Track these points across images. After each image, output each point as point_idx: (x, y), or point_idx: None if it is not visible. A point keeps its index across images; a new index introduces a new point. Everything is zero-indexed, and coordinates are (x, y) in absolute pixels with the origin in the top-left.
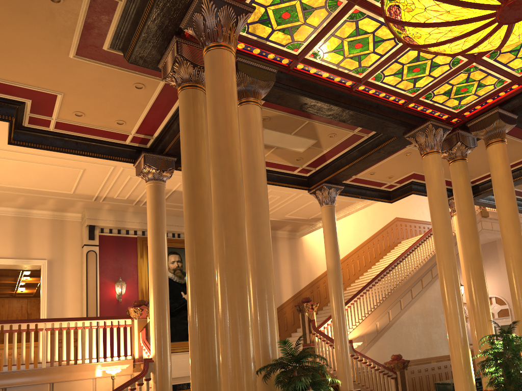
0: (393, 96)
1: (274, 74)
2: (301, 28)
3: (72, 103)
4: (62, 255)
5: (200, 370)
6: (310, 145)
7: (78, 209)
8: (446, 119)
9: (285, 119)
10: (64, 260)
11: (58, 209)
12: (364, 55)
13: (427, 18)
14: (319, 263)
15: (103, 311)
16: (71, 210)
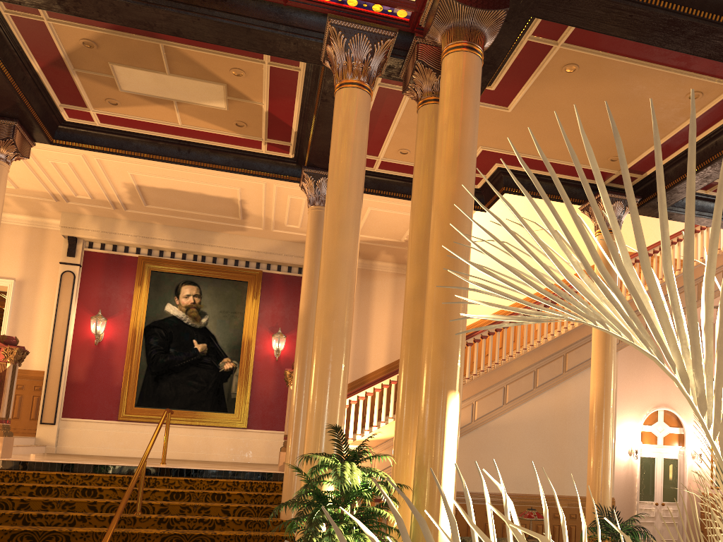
0: None
1: None
2: None
3: None
4: (37, 276)
5: None
6: (224, 94)
7: (57, 214)
8: (409, 19)
9: (122, 43)
10: (39, 283)
11: (34, 213)
12: None
13: None
14: None
15: (76, 354)
16: (50, 215)
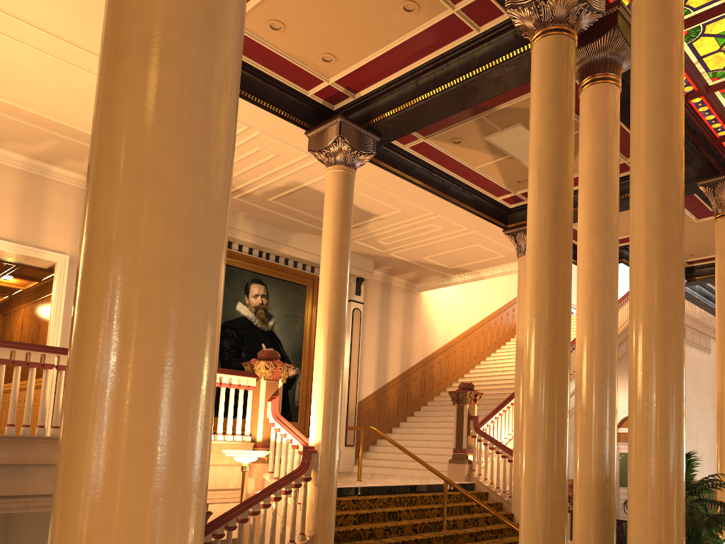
0: (719, 124)
1: None
2: None
3: (281, 4)
4: None
5: (550, 488)
6: None
7: None
8: None
9: None
10: None
11: None
12: None
13: None
14: (437, 334)
15: None
16: None
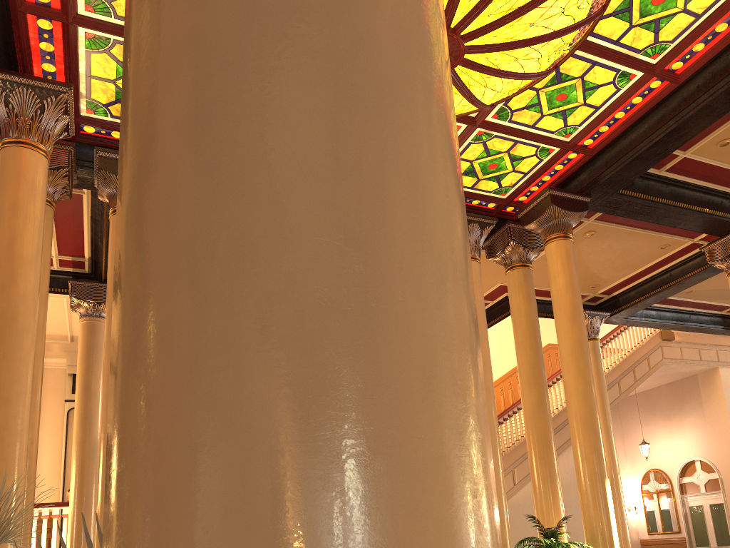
0: None
1: None
2: None
3: None
4: None
5: None
6: None
7: (59, 353)
8: (495, 208)
9: None
10: (40, 422)
11: None
12: None
13: None
14: None
15: None
16: (50, 355)
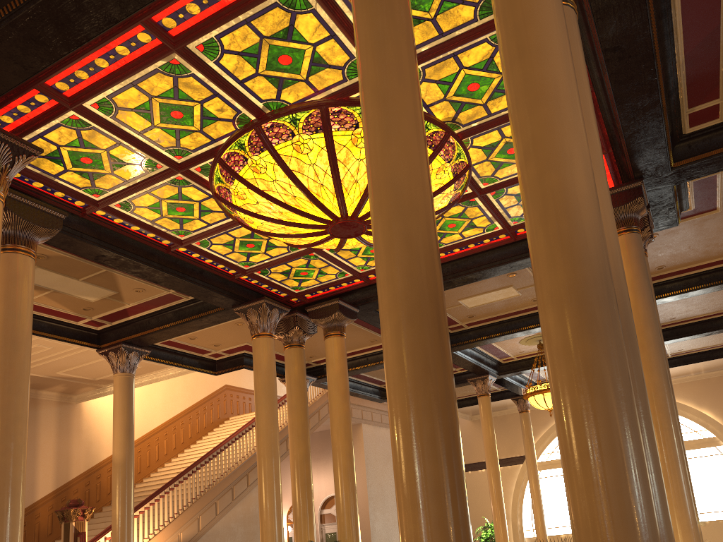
0: (222, 265)
1: (61, 220)
2: (106, 177)
3: None
4: None
5: None
6: (107, 296)
7: None
8: (285, 297)
9: (72, 262)
10: None
11: None
12: (187, 219)
13: (259, 210)
14: (105, 443)
15: None
16: None
